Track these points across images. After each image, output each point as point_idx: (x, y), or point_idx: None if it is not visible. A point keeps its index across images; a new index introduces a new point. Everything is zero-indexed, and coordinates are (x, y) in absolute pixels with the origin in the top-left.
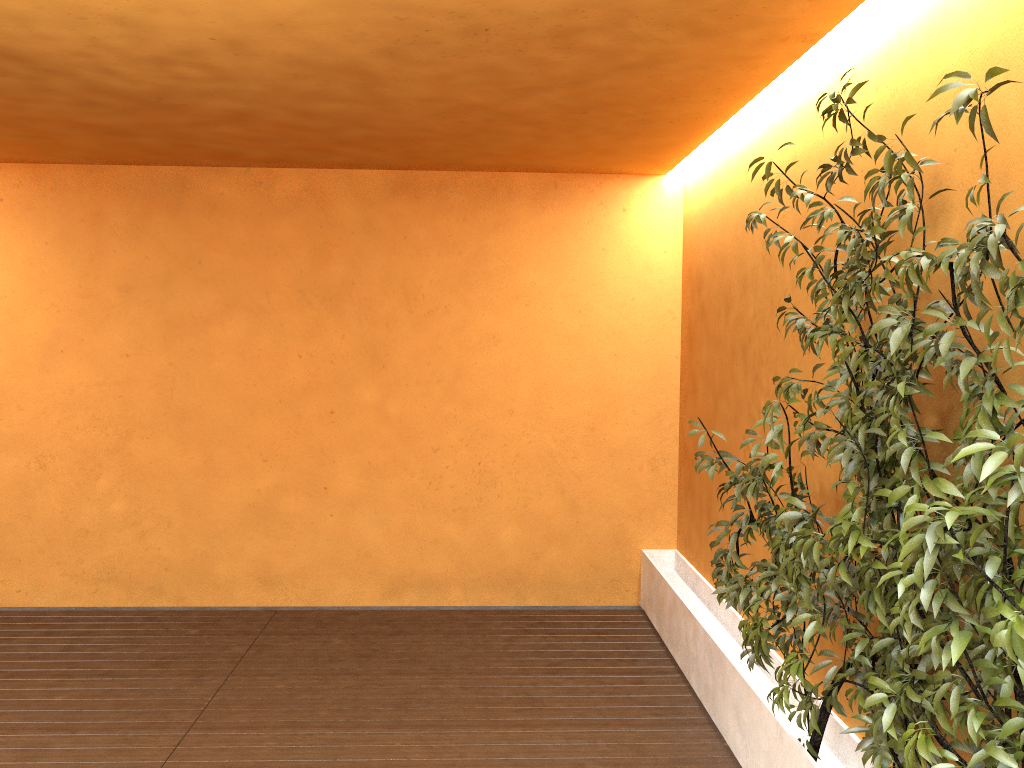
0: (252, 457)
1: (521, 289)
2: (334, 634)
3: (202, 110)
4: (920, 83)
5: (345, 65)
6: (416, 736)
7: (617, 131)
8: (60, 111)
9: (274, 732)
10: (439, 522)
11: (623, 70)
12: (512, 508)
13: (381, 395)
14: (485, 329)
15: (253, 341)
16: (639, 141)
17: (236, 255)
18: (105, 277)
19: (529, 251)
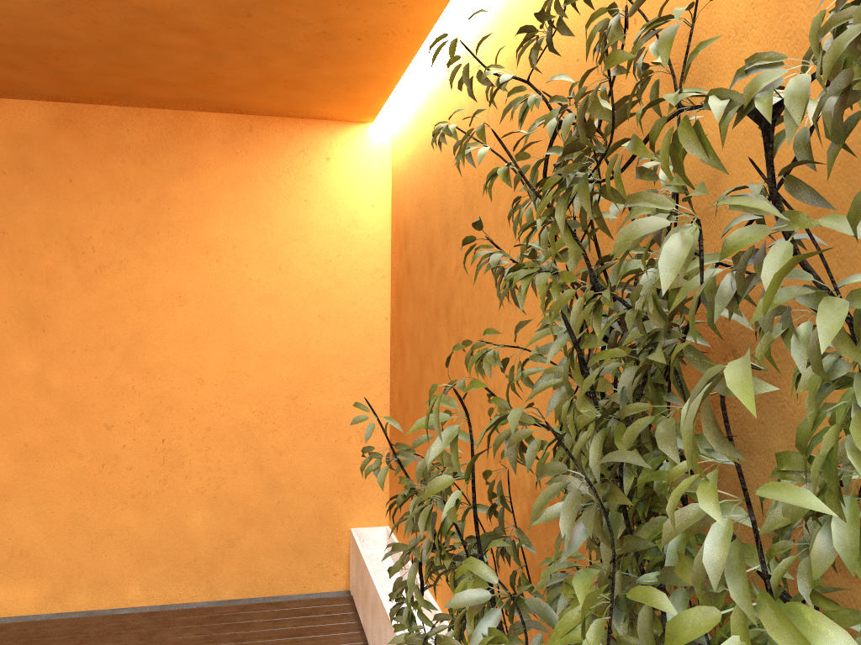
0: None
1: (212, 243)
2: None
3: None
4: None
5: None
6: None
7: (300, 51)
8: None
9: None
10: (114, 511)
11: None
12: (203, 490)
13: (41, 364)
14: (169, 287)
15: None
16: (330, 69)
17: None
18: None
19: (221, 200)
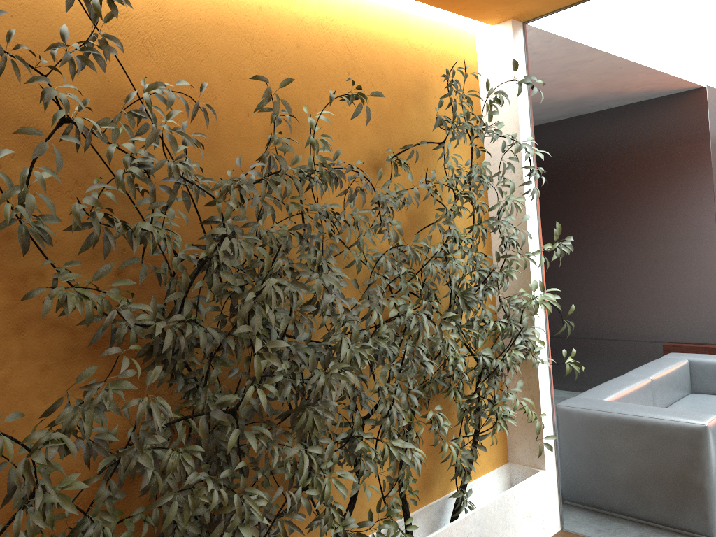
0: None
1: None
2: None
3: None
4: (82, 3)
5: None
6: None
7: None
8: None
9: None
10: None
11: None
12: None
13: None
14: None
15: None
16: None
17: None
18: None
19: None
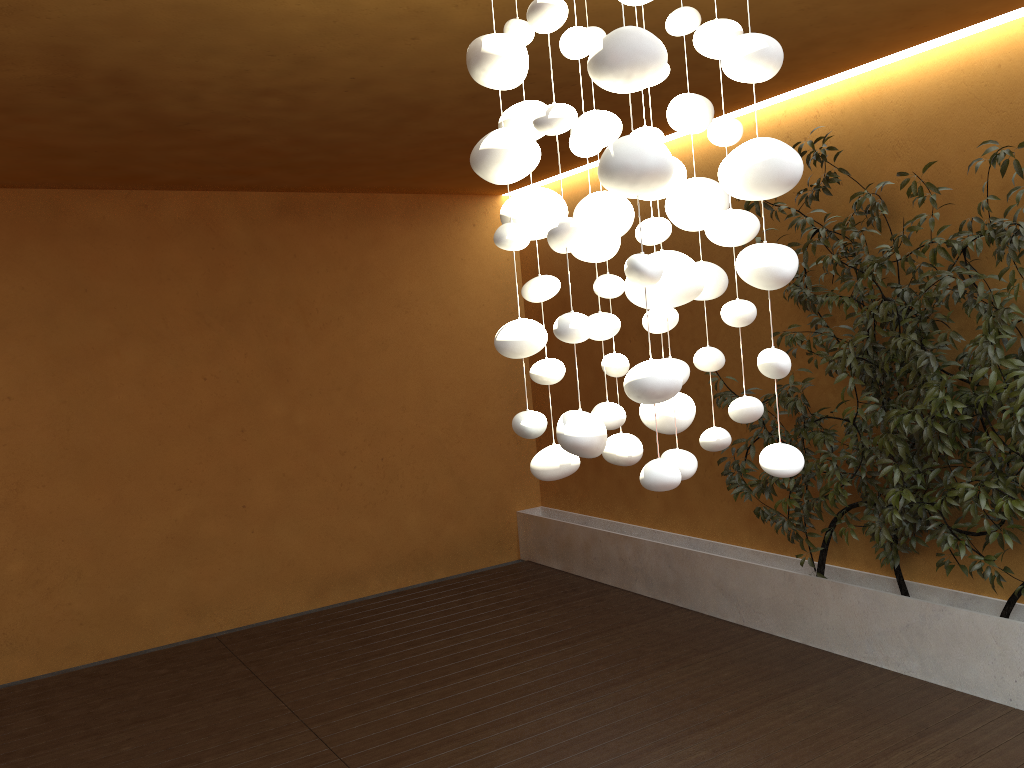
0: (165, 488)
1: (401, 298)
2: (308, 637)
3: (207, 135)
4: (855, 138)
5: (420, 103)
6: (502, 672)
7: None
8: (44, 132)
9: (386, 704)
10: (353, 519)
11: None
12: (413, 495)
13: (288, 408)
14: (374, 336)
15: (154, 368)
16: None
17: (126, 281)
18: None
19: (404, 263)
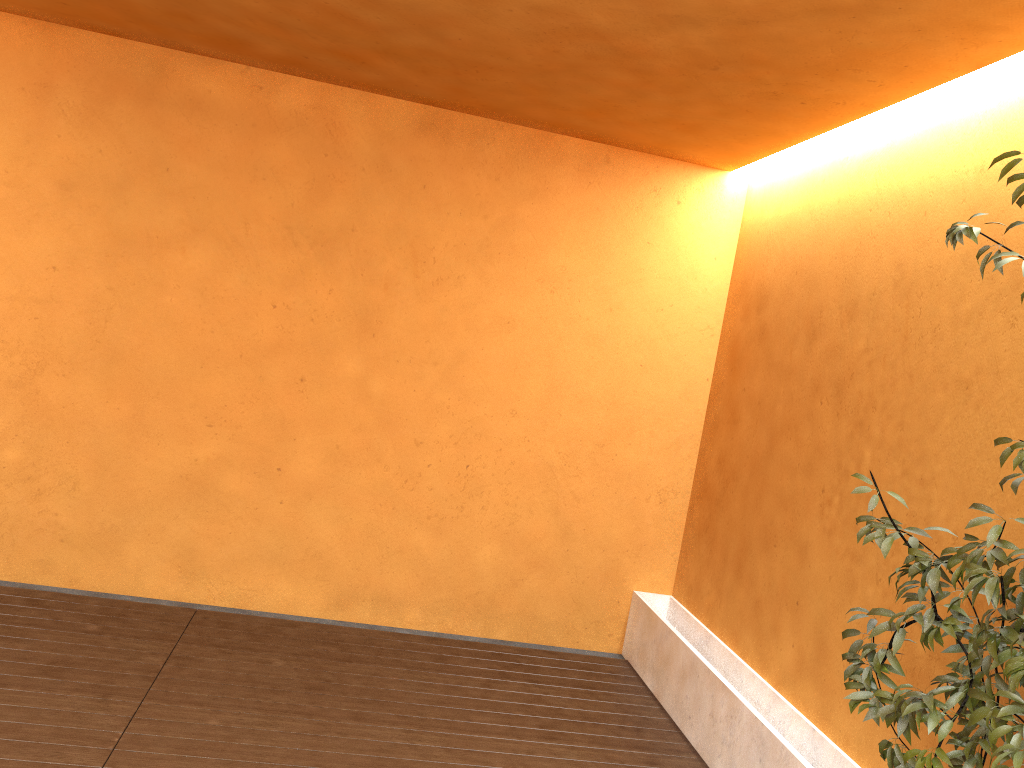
0: (194, 419)
1: (549, 272)
2: (273, 652)
3: None
4: None
5: None
6: None
7: (729, 103)
8: None
9: None
10: (409, 529)
11: (818, 14)
12: (496, 524)
13: (365, 369)
14: (500, 311)
15: (219, 278)
16: (742, 122)
17: (215, 170)
18: (41, 166)
19: (565, 230)
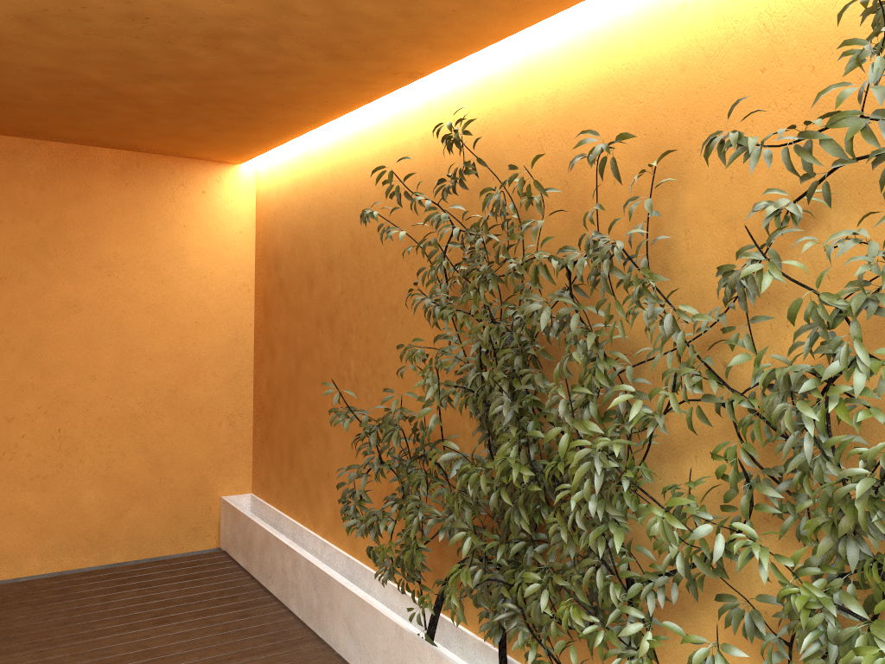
0: None
1: (104, 259)
2: None
3: None
4: (508, 126)
5: None
6: None
7: (219, 123)
8: None
9: None
10: (14, 493)
11: (254, 74)
12: (95, 471)
13: None
14: (65, 297)
15: None
16: (234, 134)
17: None
18: None
19: (112, 223)
